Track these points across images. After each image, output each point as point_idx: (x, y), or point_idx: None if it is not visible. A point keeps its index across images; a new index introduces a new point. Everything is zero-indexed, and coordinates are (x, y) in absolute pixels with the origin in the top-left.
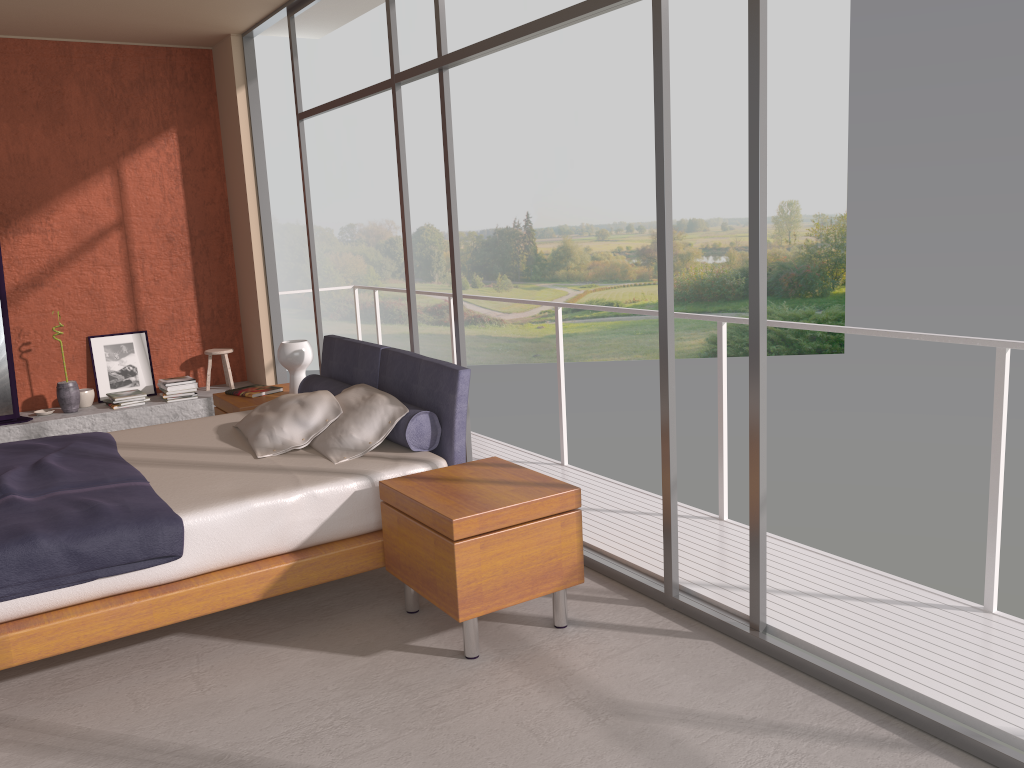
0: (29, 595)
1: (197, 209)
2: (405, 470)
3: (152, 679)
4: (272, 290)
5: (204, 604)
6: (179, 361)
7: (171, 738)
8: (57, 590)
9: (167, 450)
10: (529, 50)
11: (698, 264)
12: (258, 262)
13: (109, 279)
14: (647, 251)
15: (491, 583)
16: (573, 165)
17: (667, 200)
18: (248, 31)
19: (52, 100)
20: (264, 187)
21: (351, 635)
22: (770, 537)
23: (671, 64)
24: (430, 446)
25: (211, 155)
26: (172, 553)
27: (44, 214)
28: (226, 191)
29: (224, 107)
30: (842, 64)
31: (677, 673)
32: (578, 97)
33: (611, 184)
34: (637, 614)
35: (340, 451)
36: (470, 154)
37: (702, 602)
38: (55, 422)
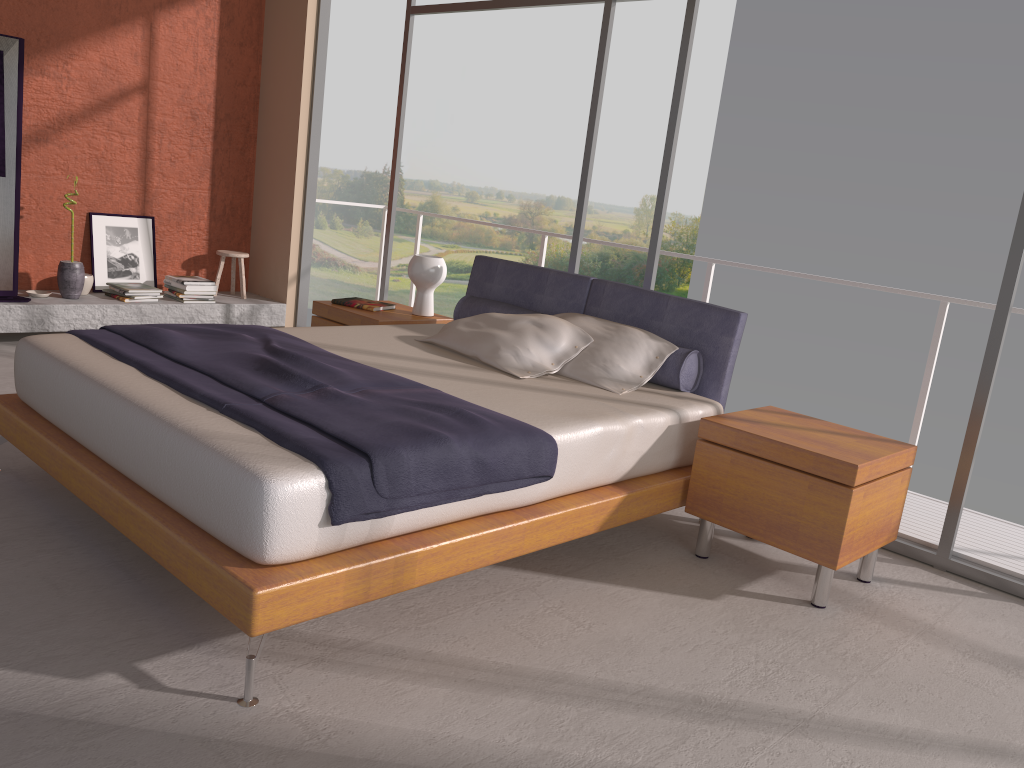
0: (430, 507)
1: (227, 88)
2: (700, 409)
3: (511, 612)
4: (310, 195)
5: (560, 533)
6: (182, 258)
7: (616, 677)
8: (450, 503)
9: (389, 357)
10: None
11: (560, 242)
12: (300, 162)
13: (122, 149)
14: (514, 221)
15: (858, 533)
16: (453, 121)
17: None
18: None
19: None
20: (321, 79)
21: (670, 577)
22: (964, 510)
23: (564, 40)
24: (692, 388)
25: (251, 30)
26: (550, 473)
27: (62, 57)
28: (260, 75)
29: None
30: (718, 75)
31: (1023, 631)
32: (468, 53)
33: (488, 148)
34: (919, 574)
35: (611, 382)
36: (348, 88)
37: (981, 566)
38: (62, 307)
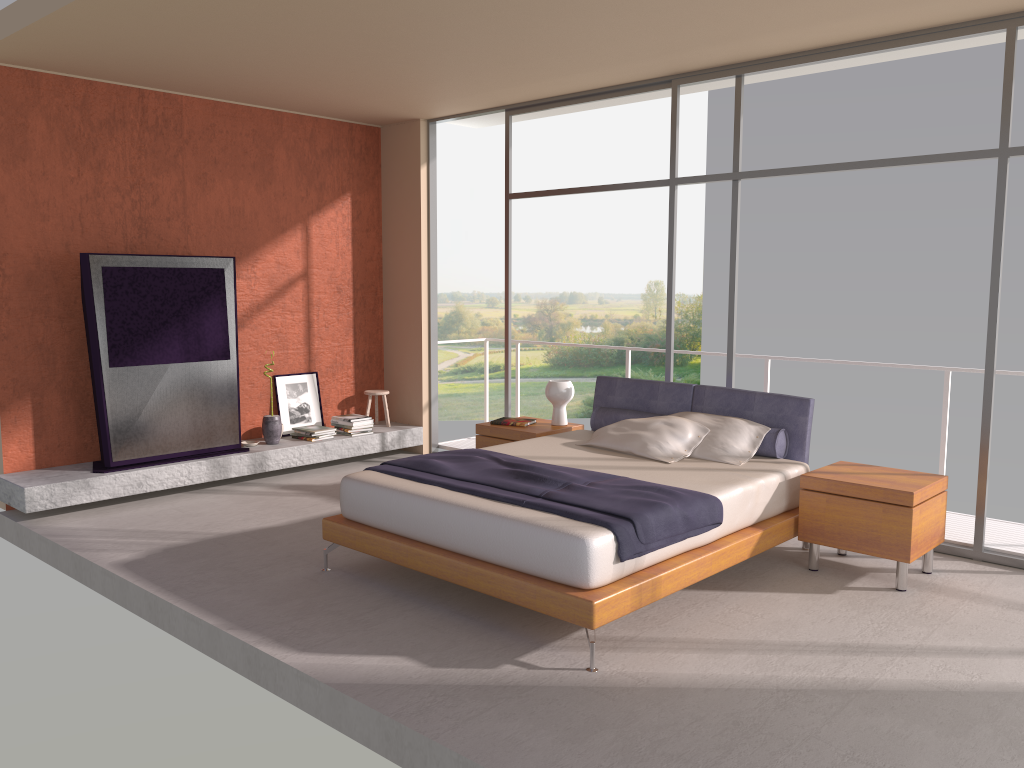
0: (661, 548)
1: (360, 265)
2: (796, 469)
3: (709, 613)
4: (433, 339)
5: (729, 559)
6: (337, 400)
7: (791, 639)
8: (670, 545)
9: (574, 459)
10: None
11: (577, 333)
12: (424, 314)
13: (293, 324)
14: (532, 319)
15: (920, 537)
16: (467, 237)
17: (999, 288)
18: (440, 119)
19: (265, 161)
20: (434, 250)
21: (798, 584)
22: (987, 519)
23: (558, 154)
24: (784, 455)
25: (373, 218)
26: (720, 521)
27: (250, 262)
28: (381, 250)
29: (393, 178)
30: (700, 167)
31: None
32: (474, 175)
33: (502, 256)
34: (963, 564)
35: (730, 457)
36: None
37: (1005, 554)
38: (274, 452)
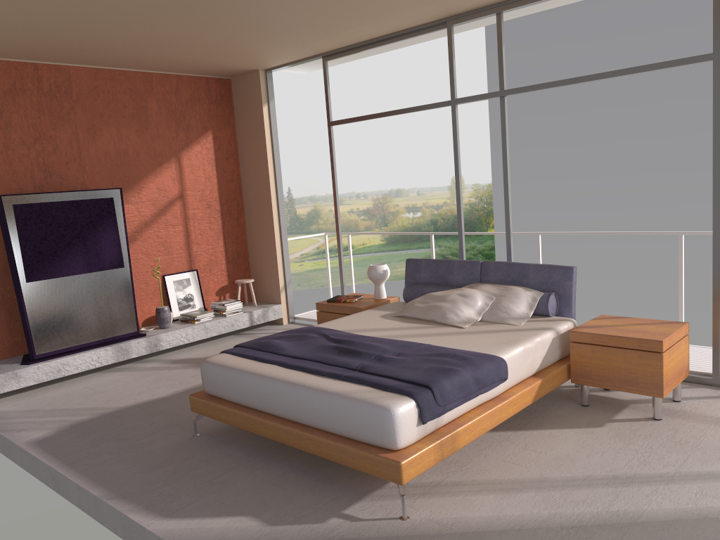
0: (457, 406)
1: (224, 185)
2: (566, 325)
3: (502, 453)
4: (284, 237)
5: (516, 407)
6: (215, 289)
7: (570, 474)
8: (465, 403)
9: (388, 330)
10: (285, 78)
11: (403, 218)
12: (275, 219)
13: (175, 234)
14: (370, 210)
15: (670, 376)
16: (319, 155)
17: None
18: (274, 68)
19: (141, 112)
20: (279, 169)
21: (574, 419)
22: None
23: (379, 89)
24: (555, 313)
25: (231, 149)
26: (506, 377)
27: (136, 190)
28: (240, 173)
29: (244, 117)
30: (483, 90)
31: None
32: (320, 110)
33: (344, 167)
34: (705, 391)
35: (512, 319)
36: None
37: None
38: (165, 335)
